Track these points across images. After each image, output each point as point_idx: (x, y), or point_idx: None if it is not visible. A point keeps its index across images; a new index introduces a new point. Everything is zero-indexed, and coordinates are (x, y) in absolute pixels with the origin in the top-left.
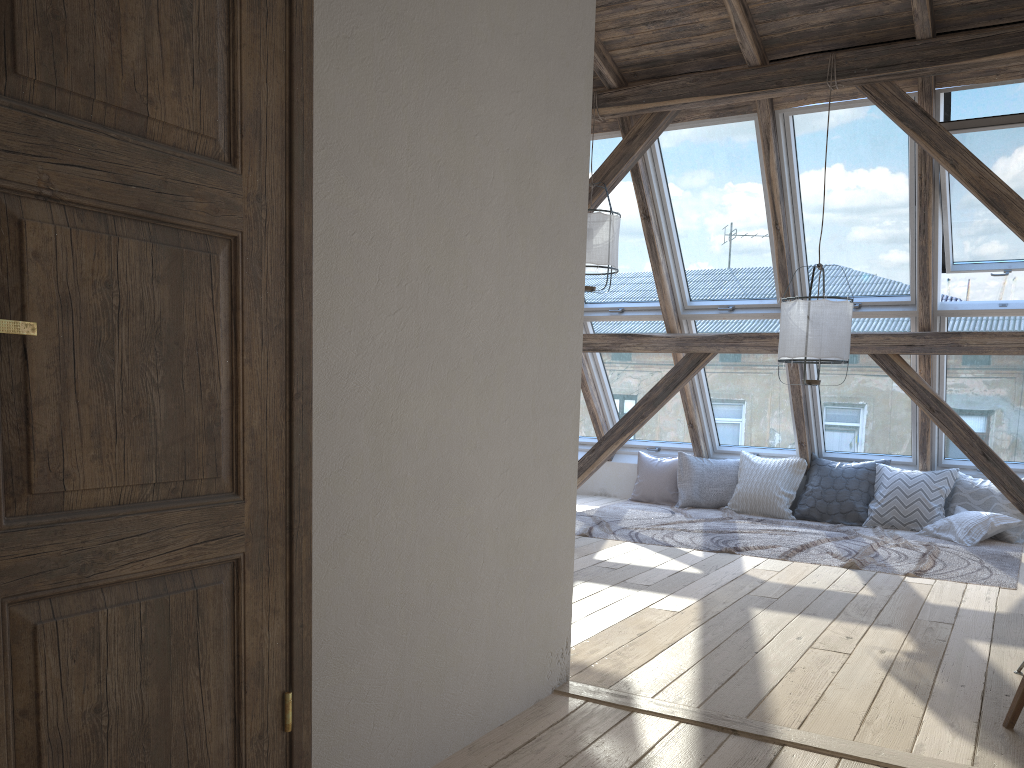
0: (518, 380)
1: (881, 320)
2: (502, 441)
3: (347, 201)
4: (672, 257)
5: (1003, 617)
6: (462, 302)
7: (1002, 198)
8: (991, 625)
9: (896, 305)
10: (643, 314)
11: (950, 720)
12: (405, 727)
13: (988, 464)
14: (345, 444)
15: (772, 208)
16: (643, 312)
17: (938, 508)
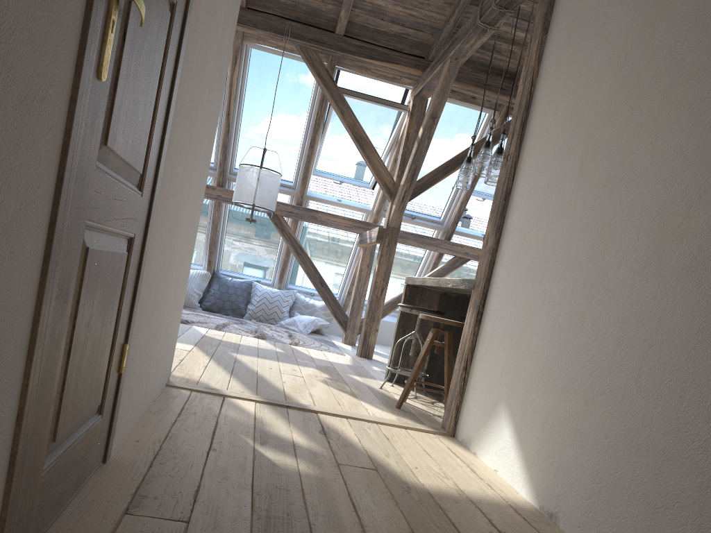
0: (198, 166)
1: None
2: (189, 205)
3: (196, 6)
4: None
5: (352, 366)
6: (200, 102)
7: (363, 140)
8: (351, 369)
9: (284, 186)
10: None
11: (374, 405)
12: (138, 388)
13: (322, 288)
14: (165, 176)
15: (228, 103)
16: None
17: (286, 312)
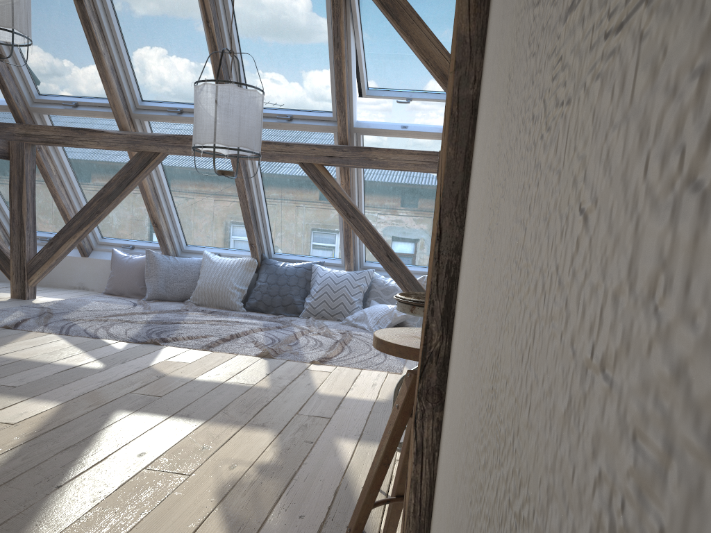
0: None
1: (311, 134)
2: None
3: None
4: (117, 51)
5: (381, 406)
6: None
7: (395, 4)
8: (367, 417)
9: (321, 120)
10: (97, 110)
11: None
12: None
13: (391, 264)
14: None
15: (202, 3)
16: (97, 108)
17: (358, 302)
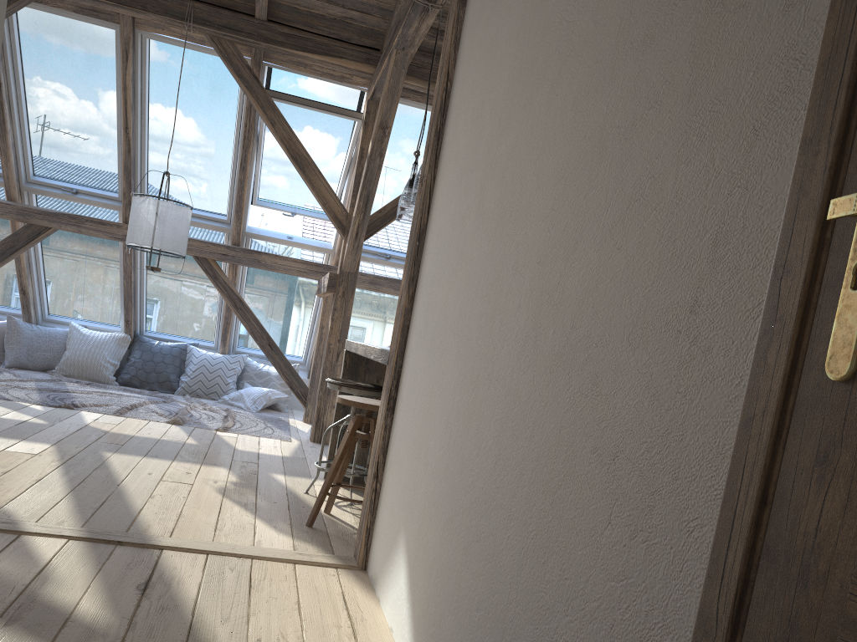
0: None
1: (203, 230)
2: None
3: None
4: (20, 129)
5: (288, 459)
6: None
7: (303, 159)
8: (282, 464)
9: (216, 221)
10: None
11: (273, 524)
12: None
13: (272, 352)
14: None
15: (125, 113)
16: None
17: (232, 383)
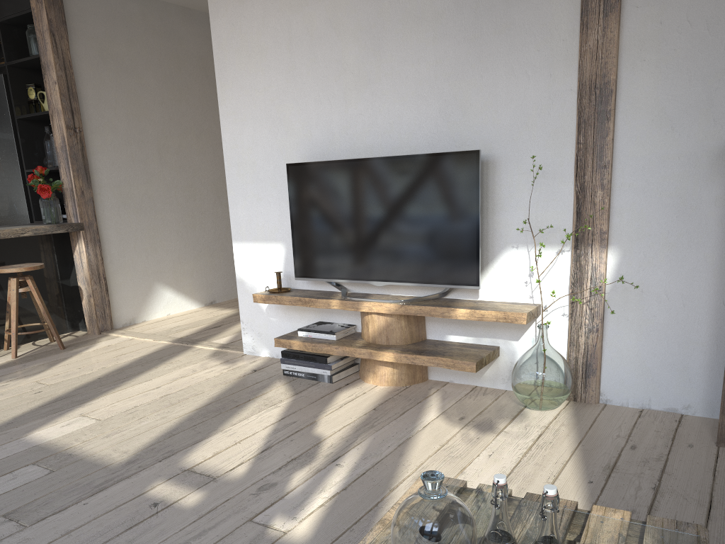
0: None
1: None
2: None
3: None
4: None
5: None
6: None
7: None
8: None
9: None
10: None
11: (82, 350)
12: None
13: None
14: None
15: None
16: None
17: None
